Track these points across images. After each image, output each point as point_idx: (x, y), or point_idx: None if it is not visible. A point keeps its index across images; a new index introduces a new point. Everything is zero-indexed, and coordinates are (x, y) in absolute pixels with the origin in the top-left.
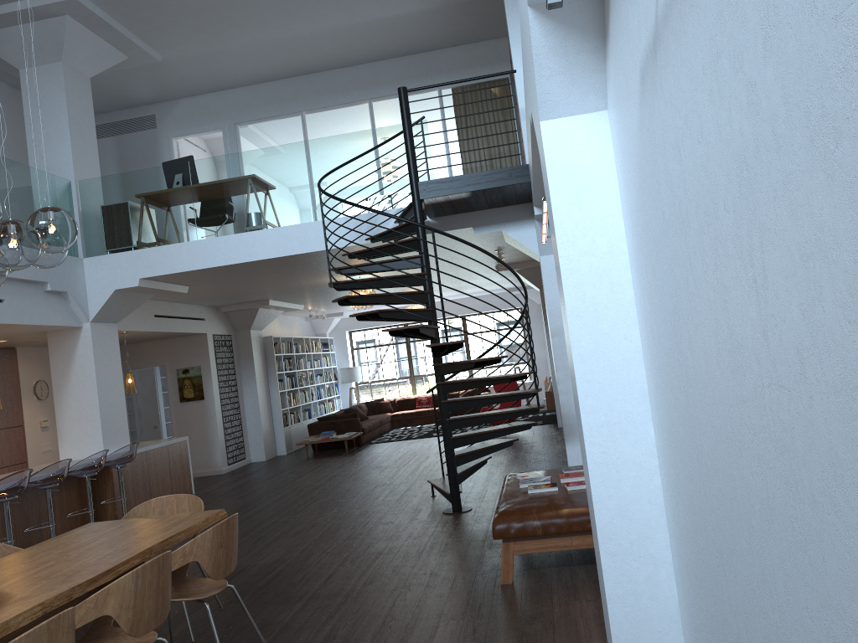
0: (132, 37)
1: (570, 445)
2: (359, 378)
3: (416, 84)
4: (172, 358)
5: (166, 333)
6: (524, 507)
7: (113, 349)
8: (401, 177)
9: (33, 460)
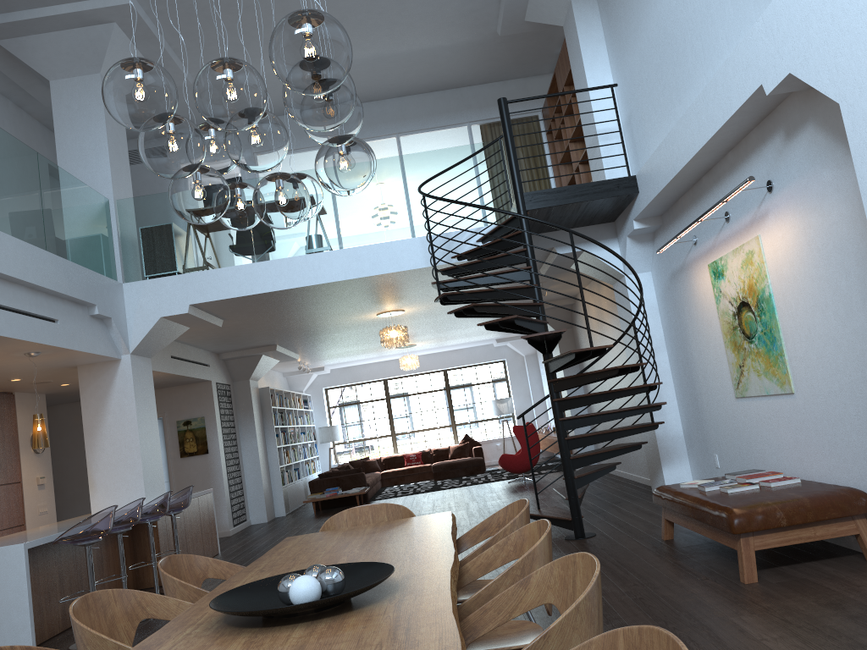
0: (172, 53)
1: (666, 469)
2: (340, 437)
3: (446, 120)
4: (171, 409)
5: (176, 378)
6: (752, 501)
7: (149, 386)
8: (482, 196)
9: (31, 522)
